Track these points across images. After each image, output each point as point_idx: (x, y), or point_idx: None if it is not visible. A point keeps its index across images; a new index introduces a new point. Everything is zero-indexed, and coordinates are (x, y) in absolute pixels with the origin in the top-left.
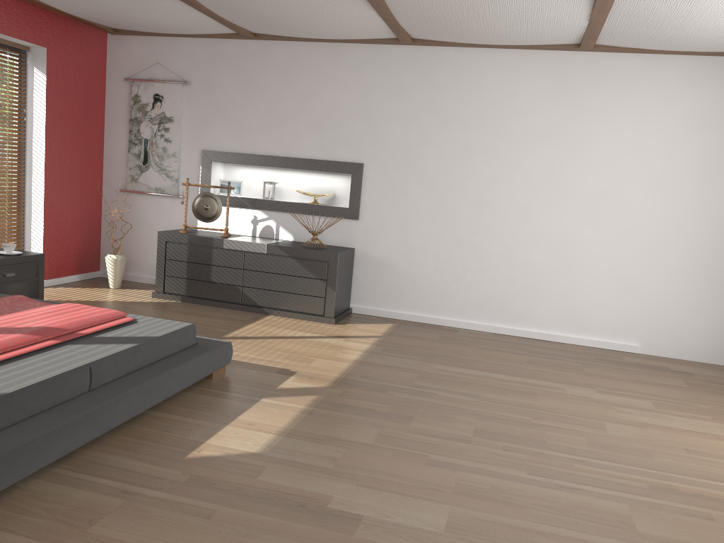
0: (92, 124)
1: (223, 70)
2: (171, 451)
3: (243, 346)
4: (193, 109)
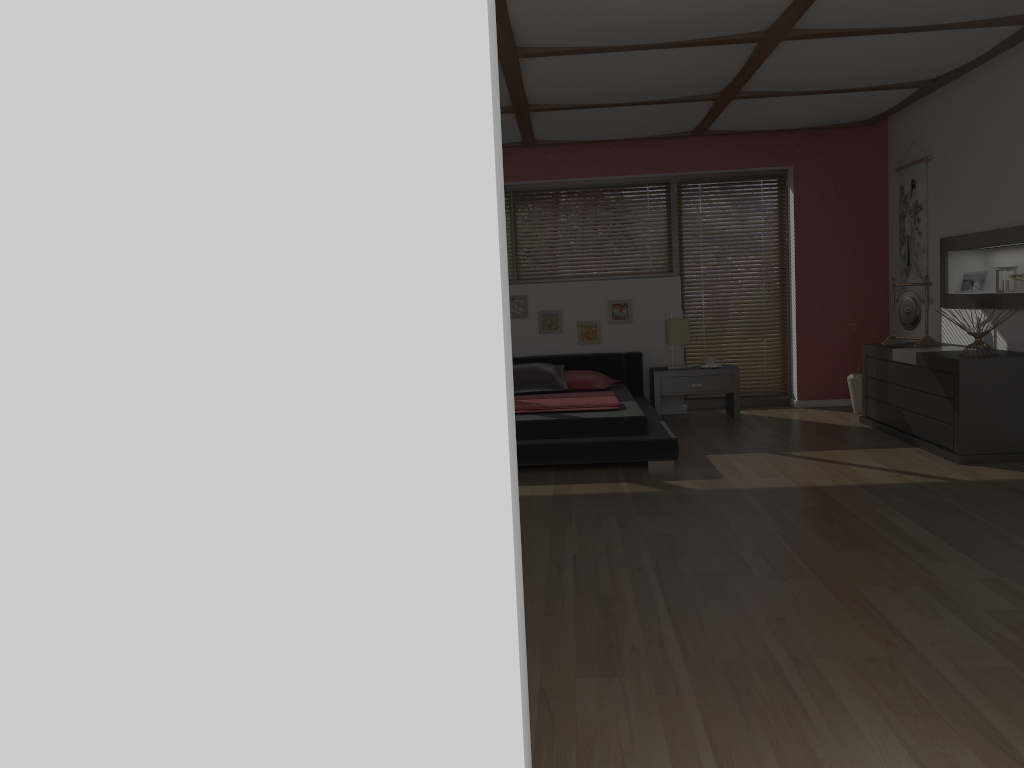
0: (866, 230)
1: (951, 130)
2: None
3: (764, 459)
4: (934, 188)
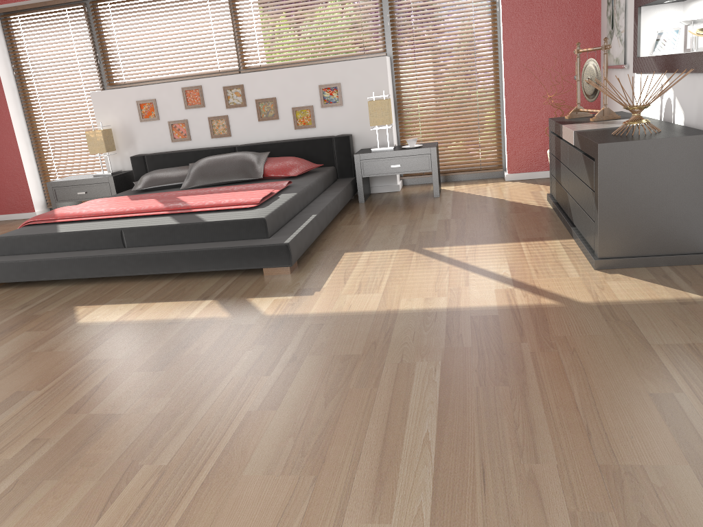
0: None
1: None
2: (88, 301)
3: (394, 260)
4: None
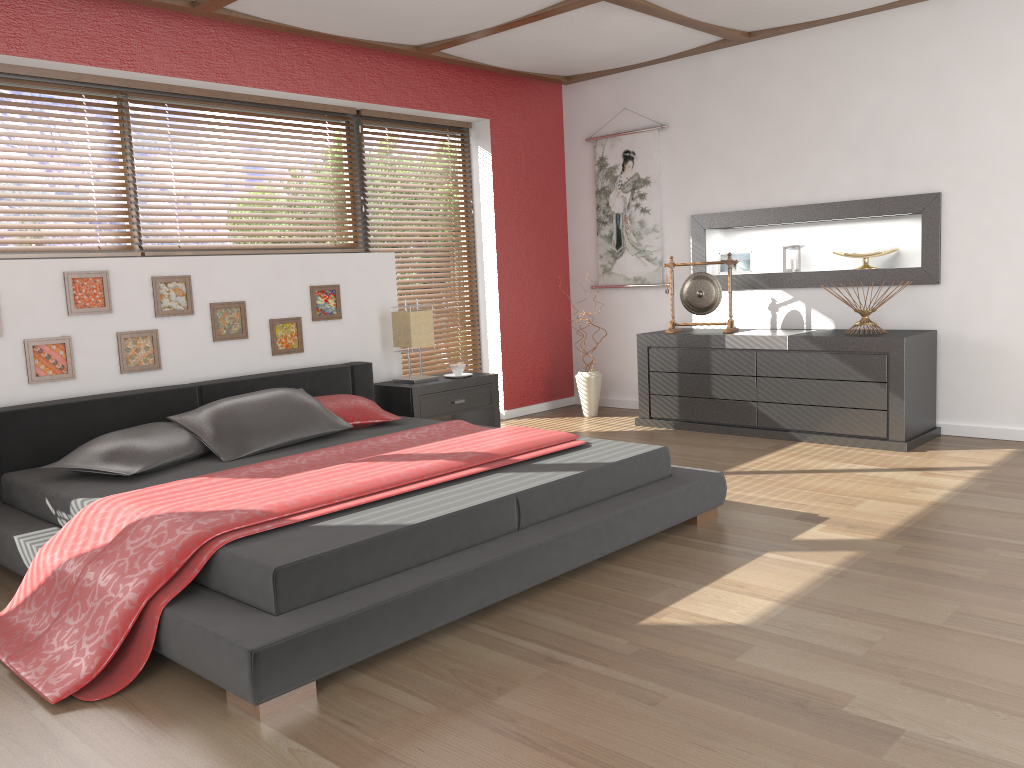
0: (550, 206)
1: (711, 97)
2: (620, 614)
3: (751, 483)
4: (674, 161)
